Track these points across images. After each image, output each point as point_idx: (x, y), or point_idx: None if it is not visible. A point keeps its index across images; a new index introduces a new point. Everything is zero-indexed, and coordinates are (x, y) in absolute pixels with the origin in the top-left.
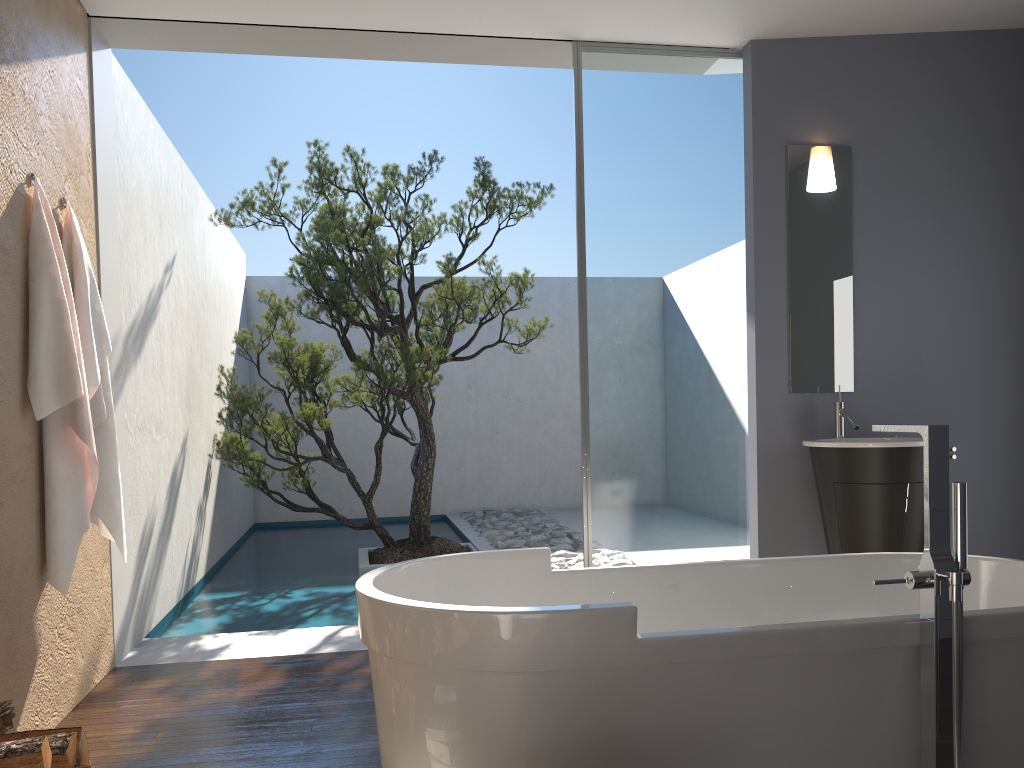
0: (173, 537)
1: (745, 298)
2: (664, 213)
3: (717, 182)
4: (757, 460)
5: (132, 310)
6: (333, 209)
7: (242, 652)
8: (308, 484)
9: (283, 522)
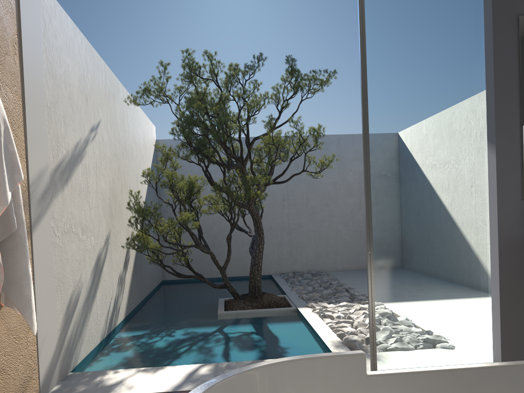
0: (97, 299)
1: (486, 131)
2: (425, 71)
3: (464, 47)
4: (498, 250)
5: (59, 154)
6: (198, 91)
7: (129, 388)
8: (187, 261)
9: (178, 279)
